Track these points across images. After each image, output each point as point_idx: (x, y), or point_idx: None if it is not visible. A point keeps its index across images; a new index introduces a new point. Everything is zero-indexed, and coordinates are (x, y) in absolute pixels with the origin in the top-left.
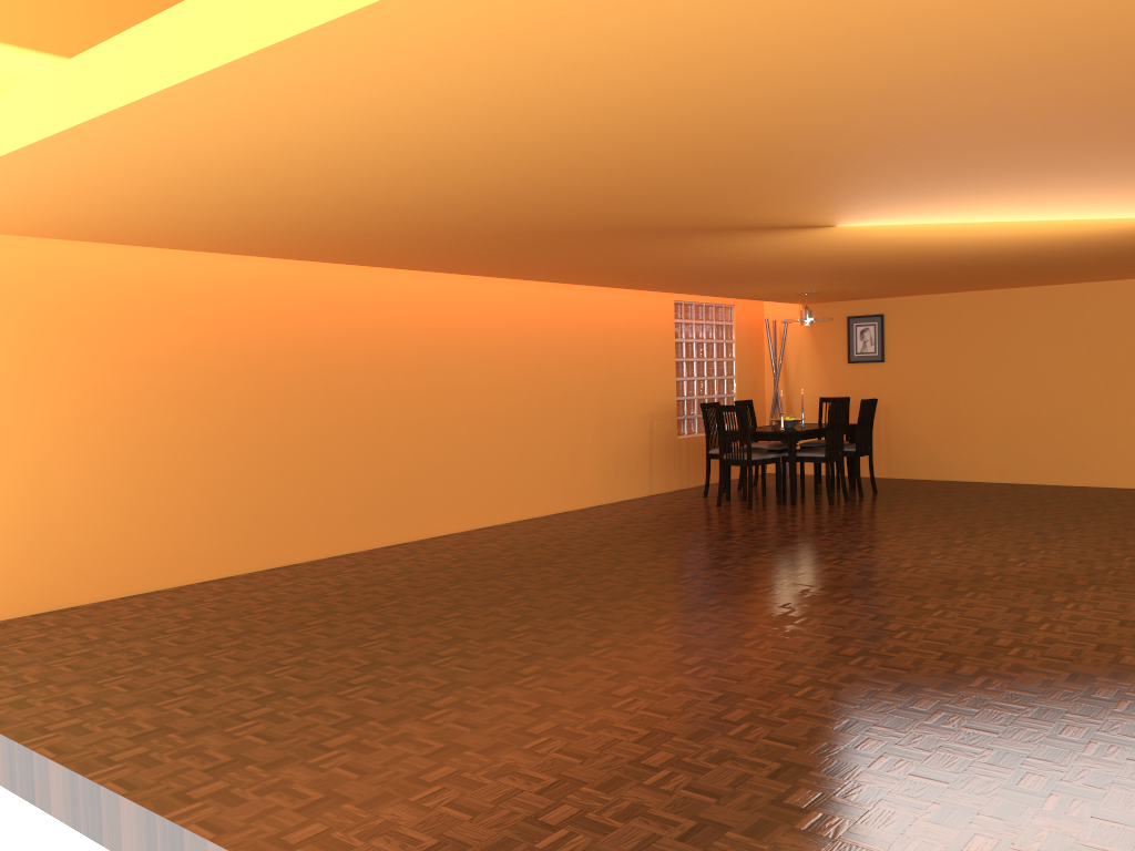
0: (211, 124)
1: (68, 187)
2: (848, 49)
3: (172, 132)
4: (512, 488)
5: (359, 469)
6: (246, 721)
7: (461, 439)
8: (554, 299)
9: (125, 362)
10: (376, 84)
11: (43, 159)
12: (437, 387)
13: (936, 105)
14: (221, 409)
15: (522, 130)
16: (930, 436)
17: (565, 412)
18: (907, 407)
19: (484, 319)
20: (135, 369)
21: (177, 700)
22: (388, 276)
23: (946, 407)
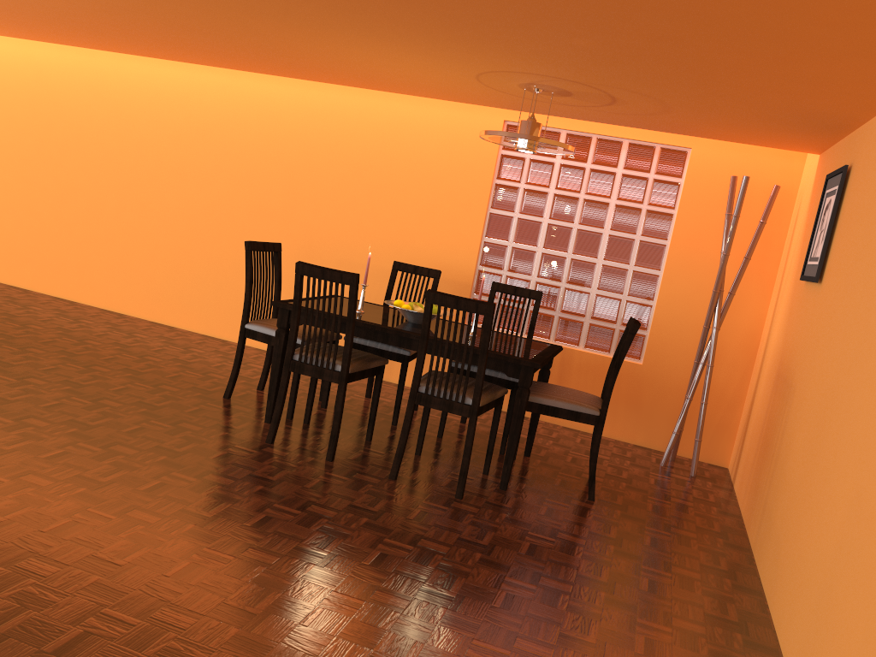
0: None
1: None
2: None
3: None
4: (157, 287)
5: (4, 214)
6: None
7: (105, 218)
8: (256, 93)
9: None
10: None
11: None
12: (87, 162)
13: None
14: None
15: None
16: (793, 484)
17: (248, 229)
18: (803, 399)
19: (152, 104)
20: None
21: None
22: (54, 51)
23: (820, 419)
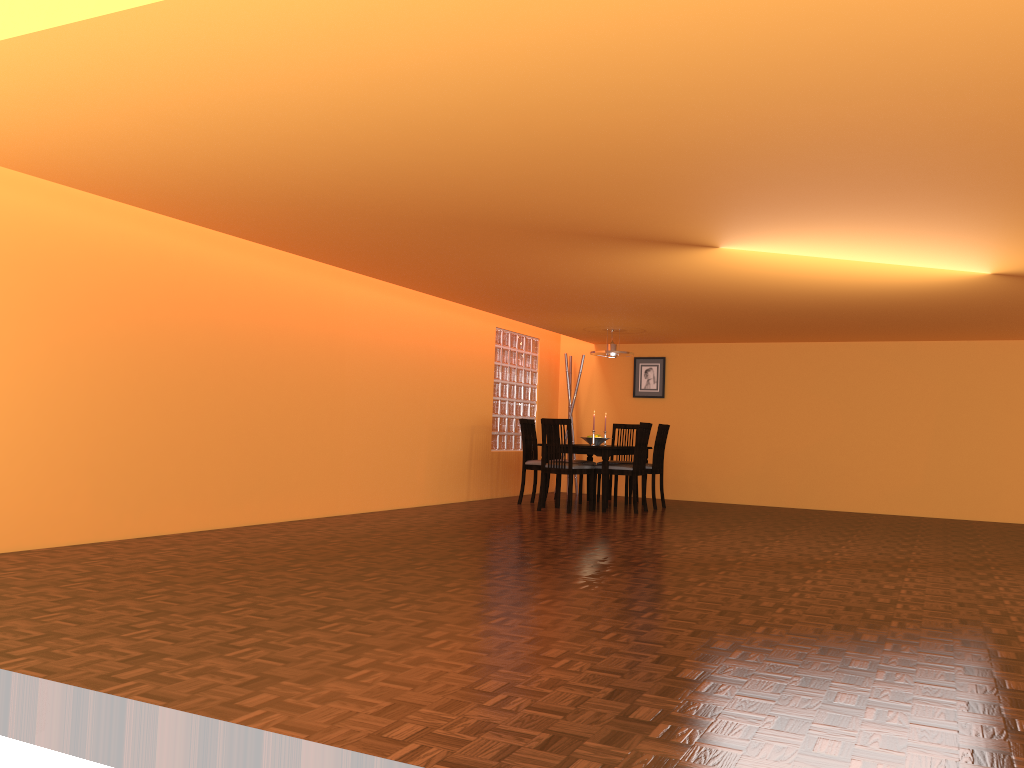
0: (322, 19)
1: (81, 86)
2: (942, 29)
3: (273, 23)
4: (358, 480)
5: (229, 446)
6: (241, 648)
7: (320, 428)
8: (405, 310)
9: (22, 307)
10: None
11: (100, 38)
12: (303, 375)
13: (935, 110)
14: (109, 368)
15: (594, 81)
16: (701, 463)
17: (406, 415)
18: (682, 437)
19: (348, 318)
20: (31, 315)
21: (144, 632)
22: (271, 264)
23: (715, 439)
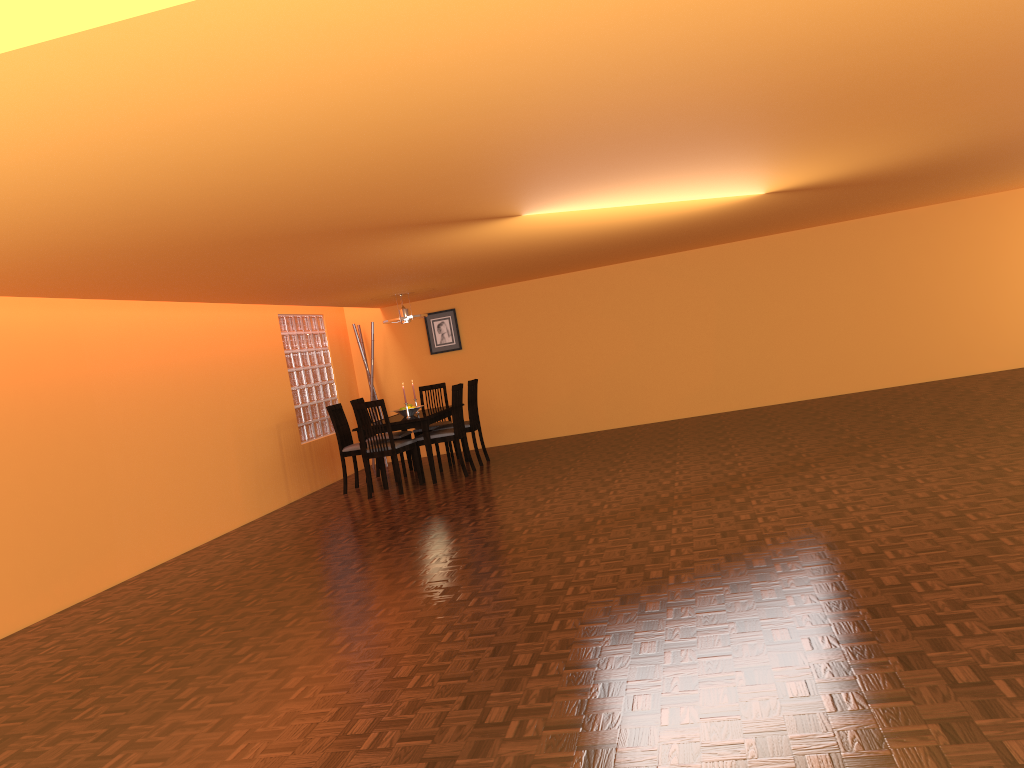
0: (95, 84)
1: None
2: (784, 14)
3: (27, 95)
4: (173, 520)
5: (19, 530)
6: None
7: (117, 477)
8: (179, 321)
9: None
10: (362, 31)
11: None
12: (85, 425)
13: (756, 80)
14: None
15: (420, 100)
16: (510, 406)
17: (207, 434)
18: (487, 385)
19: (119, 348)
20: None
21: None
22: (16, 309)
23: (519, 379)
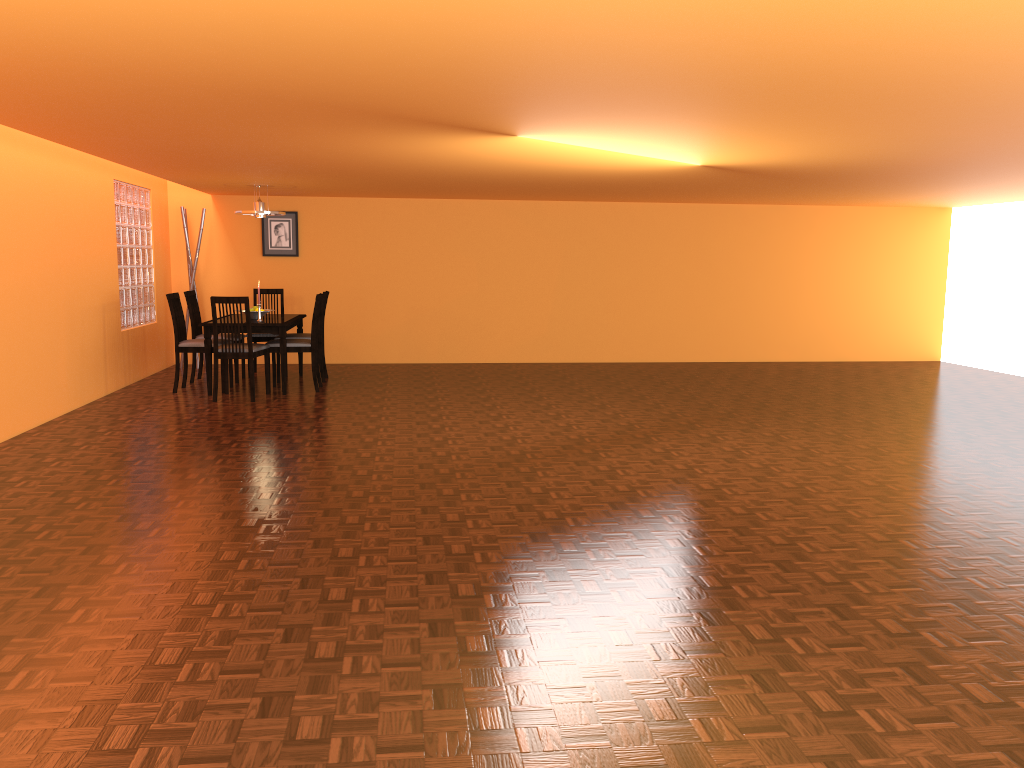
0: None
1: None
2: None
3: None
4: (5, 398)
5: None
6: (328, 742)
7: None
8: (28, 166)
9: None
10: None
11: None
12: None
13: (910, 69)
14: None
15: (700, 7)
16: (342, 324)
17: (43, 304)
18: None
19: None
20: None
21: (150, 756)
22: None
23: (355, 299)
